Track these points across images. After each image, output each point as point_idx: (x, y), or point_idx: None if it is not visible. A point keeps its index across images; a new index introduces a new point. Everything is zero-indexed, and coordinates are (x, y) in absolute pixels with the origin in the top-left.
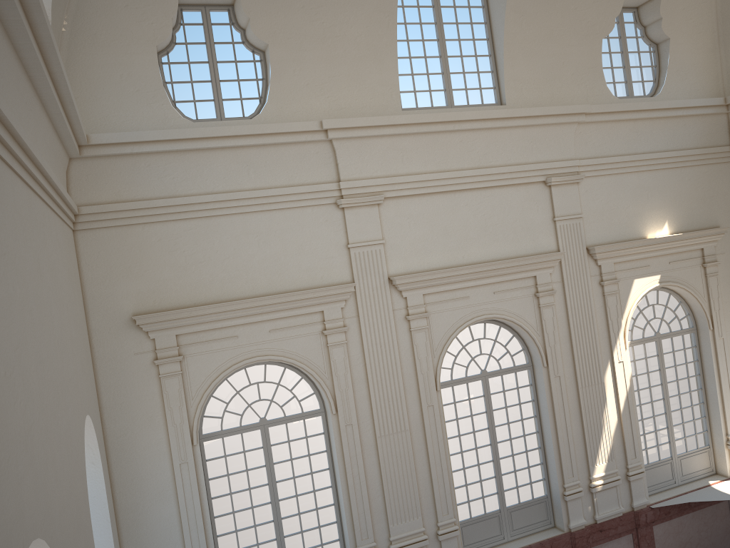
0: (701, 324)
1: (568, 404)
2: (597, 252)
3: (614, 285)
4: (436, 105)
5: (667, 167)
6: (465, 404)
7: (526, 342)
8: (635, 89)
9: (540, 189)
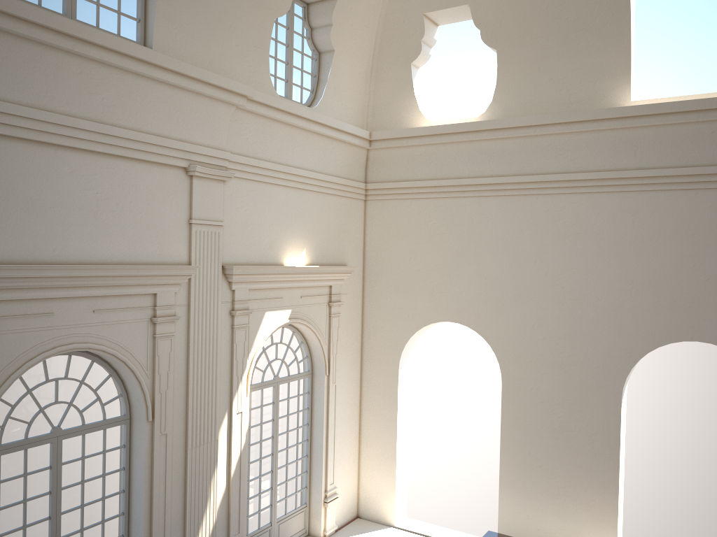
0: (317, 368)
1: (172, 472)
2: (235, 274)
3: (246, 316)
4: (47, 8)
5: (313, 189)
6: (17, 481)
7: (127, 385)
8: (294, 93)
9: (179, 177)
